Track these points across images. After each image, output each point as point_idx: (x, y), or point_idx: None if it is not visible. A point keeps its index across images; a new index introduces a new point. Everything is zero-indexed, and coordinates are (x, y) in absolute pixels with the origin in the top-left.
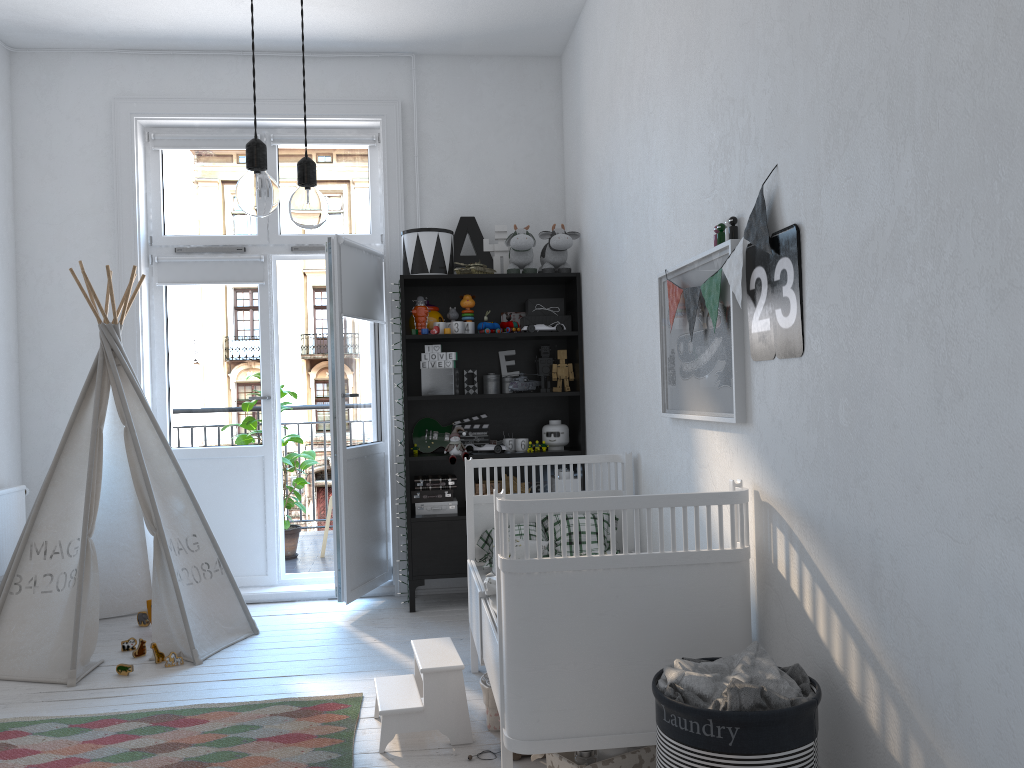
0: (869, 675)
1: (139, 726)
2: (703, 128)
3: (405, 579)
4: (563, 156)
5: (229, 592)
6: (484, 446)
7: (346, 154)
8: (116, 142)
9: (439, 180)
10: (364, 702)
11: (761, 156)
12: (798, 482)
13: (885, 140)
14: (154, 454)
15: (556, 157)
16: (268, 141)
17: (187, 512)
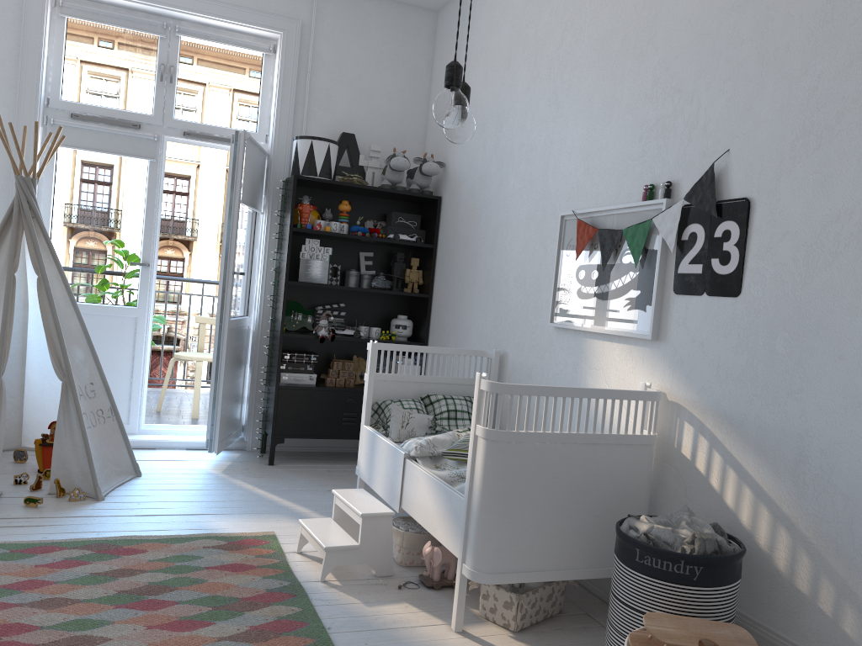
0: (781, 533)
1: (83, 553)
2: (636, 106)
3: (257, 437)
4: (429, 96)
5: (118, 437)
6: (345, 330)
7: (243, 57)
8: (27, 1)
9: (325, 97)
10: (279, 539)
11: (710, 140)
12: (717, 389)
13: None
14: (60, 305)
15: (424, 96)
16: (173, 31)
17: (86, 362)
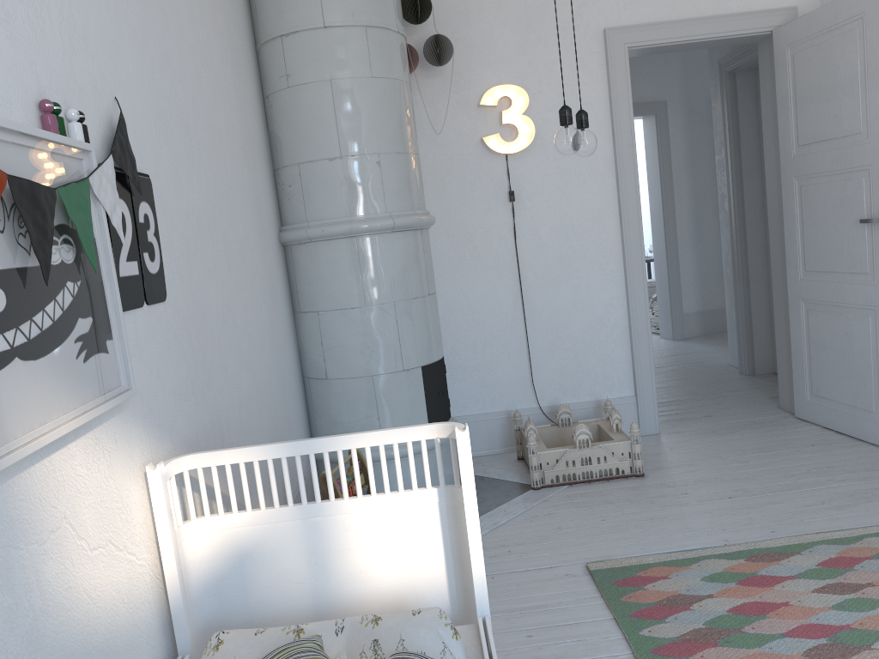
0: None
1: None
2: None
3: None
4: None
5: None
6: None
7: None
8: None
9: None
10: None
11: (94, 67)
12: (179, 420)
13: (185, 156)
14: None
15: None
16: None
17: None
